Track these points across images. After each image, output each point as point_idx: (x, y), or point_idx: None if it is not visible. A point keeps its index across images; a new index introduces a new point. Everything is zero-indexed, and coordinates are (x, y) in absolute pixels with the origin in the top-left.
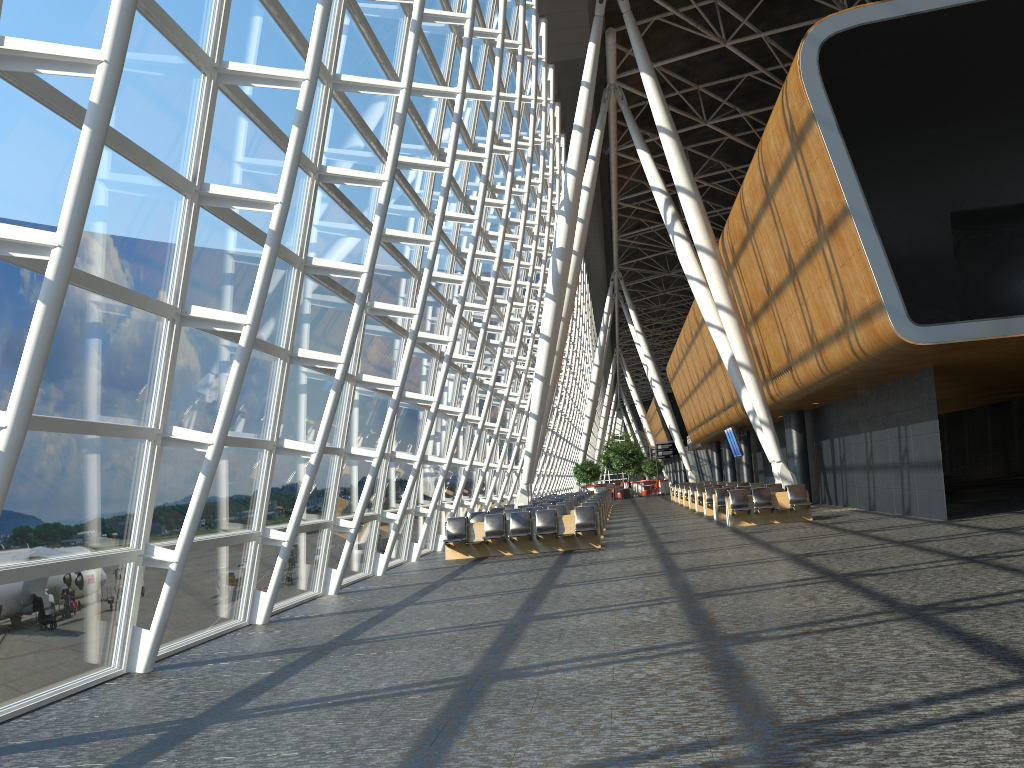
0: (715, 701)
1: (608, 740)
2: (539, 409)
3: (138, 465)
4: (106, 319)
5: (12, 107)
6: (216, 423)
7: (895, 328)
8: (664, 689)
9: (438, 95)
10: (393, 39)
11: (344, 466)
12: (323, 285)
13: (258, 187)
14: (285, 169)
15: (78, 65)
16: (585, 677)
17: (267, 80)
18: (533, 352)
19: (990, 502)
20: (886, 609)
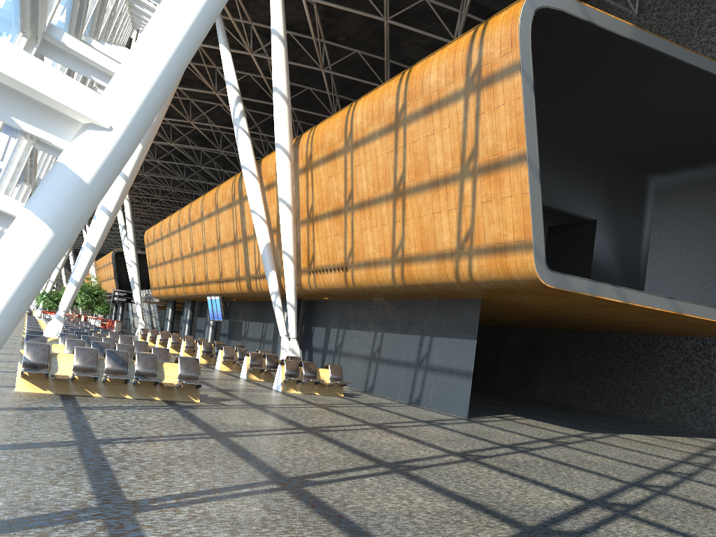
0: None
1: None
2: (98, 242)
3: None
4: None
5: None
6: (135, 64)
7: (536, 267)
8: None
9: None
10: None
11: None
12: None
13: None
14: None
15: None
16: None
17: None
18: None
19: None
20: None
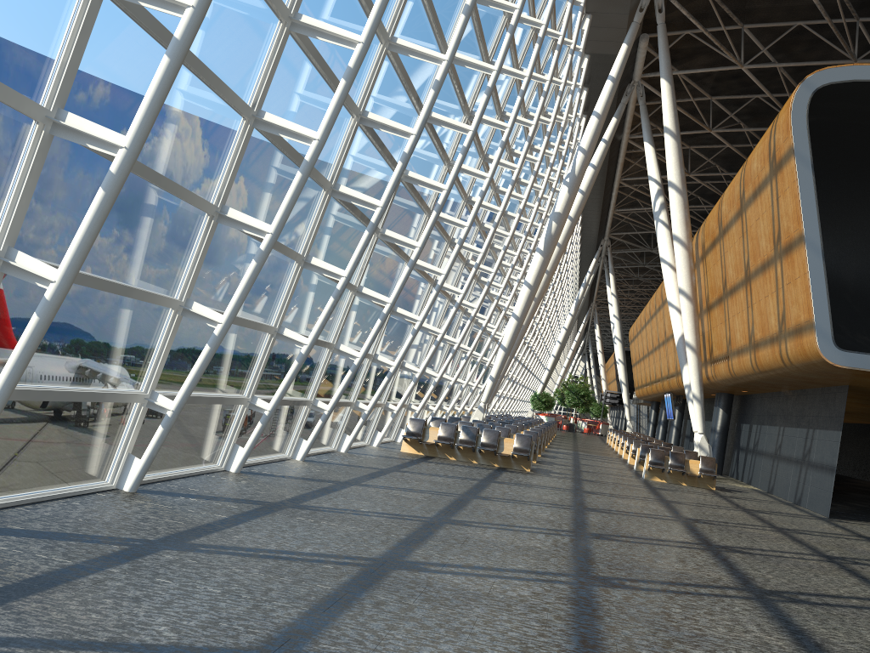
0: (562, 631)
1: (463, 643)
2: (509, 343)
3: (159, 327)
4: (157, 206)
5: (115, 26)
6: (228, 307)
7: (819, 347)
8: (526, 610)
9: (477, 68)
10: (450, 14)
11: (332, 358)
12: (345, 208)
13: (307, 120)
14: (328, 113)
15: (171, 5)
16: (468, 584)
17: (330, 36)
18: (518, 293)
19: None
20: (738, 586)
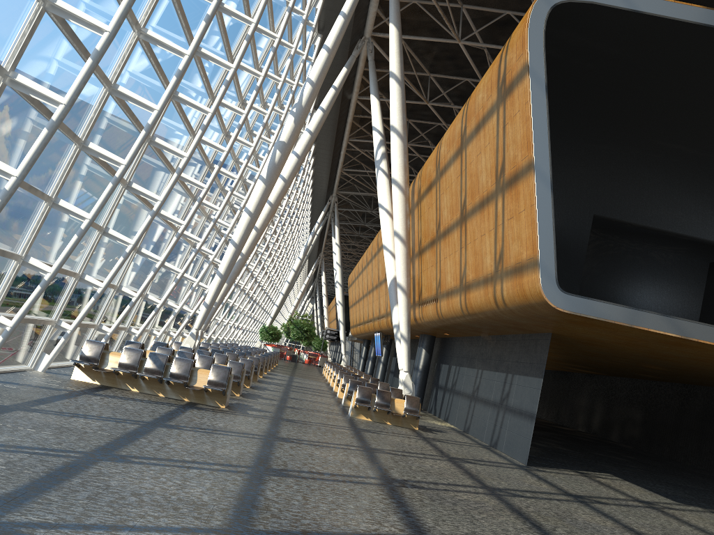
0: None
1: None
2: (226, 270)
3: None
4: None
5: None
6: None
7: (543, 288)
8: None
9: None
10: None
11: None
12: None
13: None
14: None
15: None
16: None
17: None
18: None
19: (554, 451)
20: None
